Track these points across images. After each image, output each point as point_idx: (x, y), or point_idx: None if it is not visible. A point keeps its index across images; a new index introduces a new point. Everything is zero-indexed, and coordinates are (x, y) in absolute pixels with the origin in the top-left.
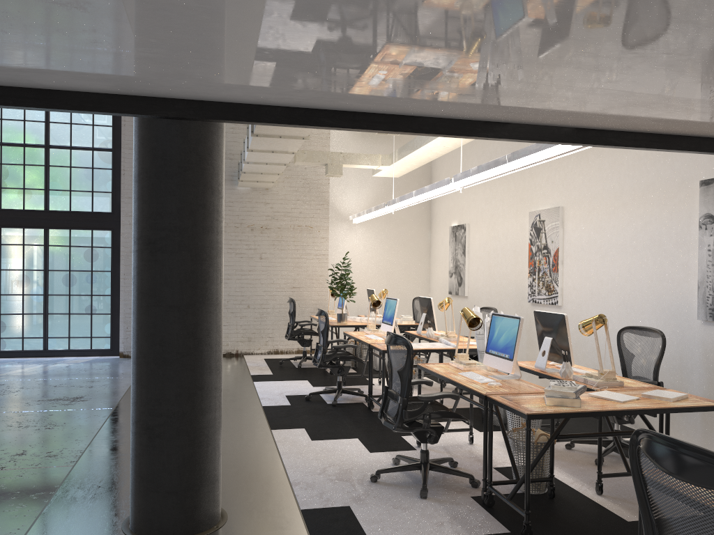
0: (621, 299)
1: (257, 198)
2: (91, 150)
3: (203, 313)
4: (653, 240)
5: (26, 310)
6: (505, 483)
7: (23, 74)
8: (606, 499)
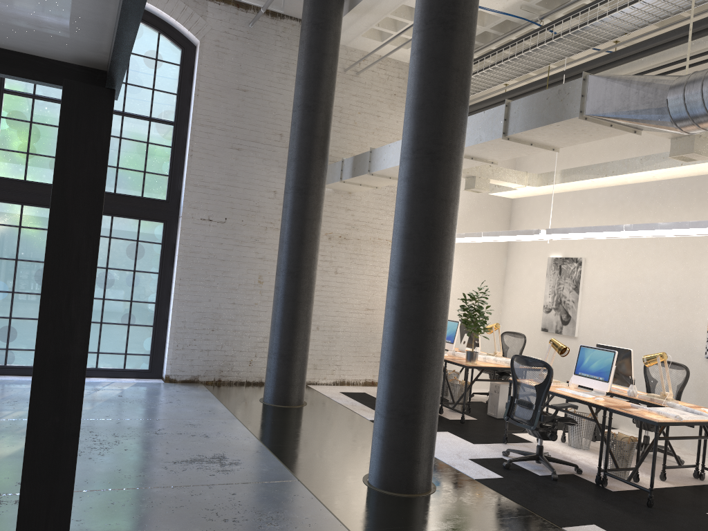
0: None
1: (338, 202)
2: (148, 120)
3: None
4: None
5: None
6: None
7: None
8: None
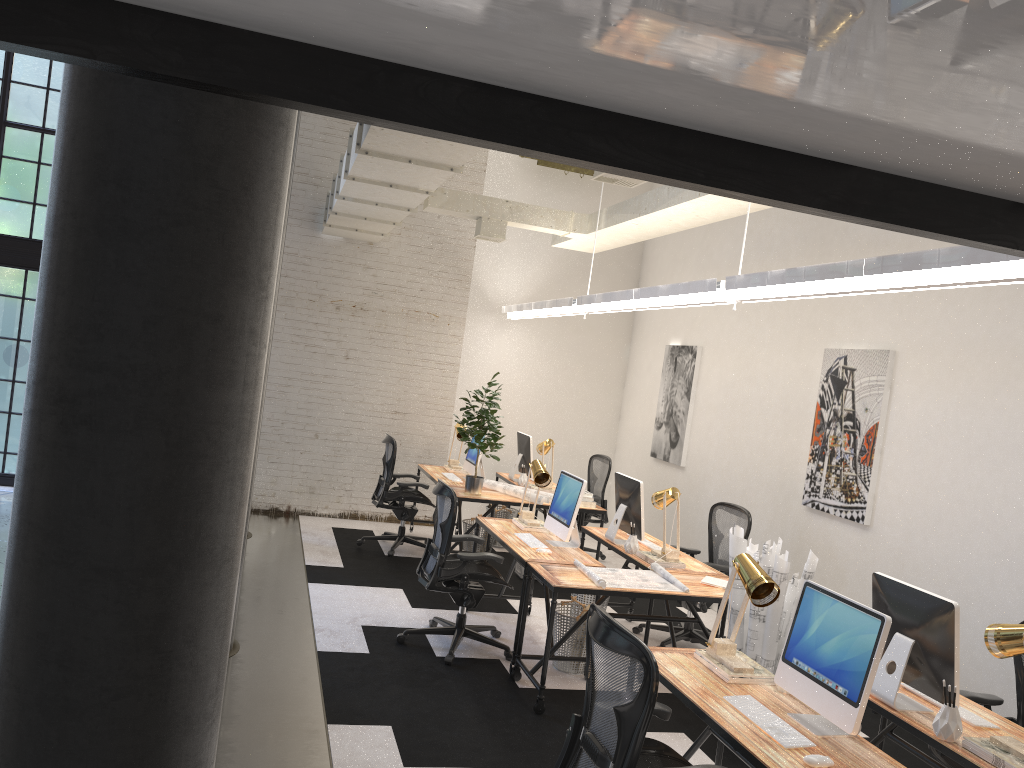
0: (1002, 544)
1: (353, 256)
2: None
3: (183, 587)
4: None
5: None
6: None
7: None
8: None
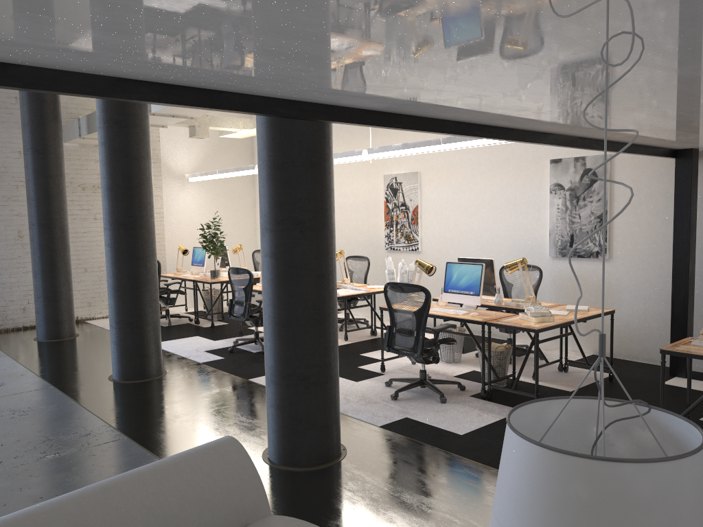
0: (481, 244)
1: (87, 155)
2: None
3: (335, 279)
4: (509, 200)
5: None
6: (494, 381)
7: (349, 97)
8: (542, 382)
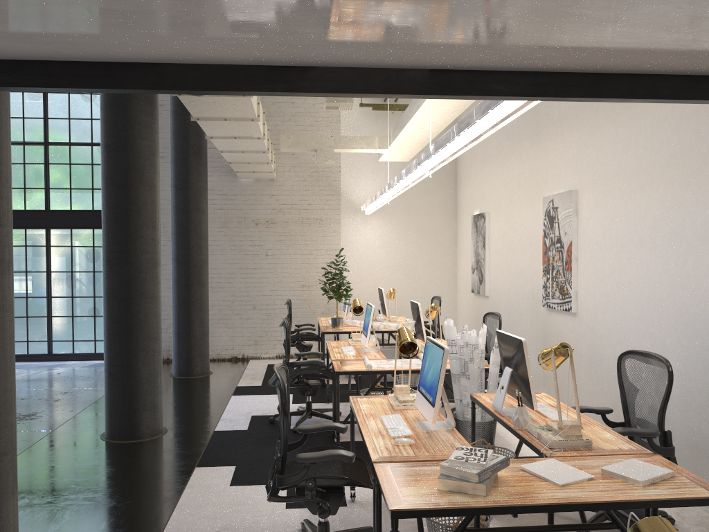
0: (639, 309)
1: (261, 190)
2: (90, 145)
3: None
4: (675, 232)
5: (30, 313)
6: None
7: None
8: None
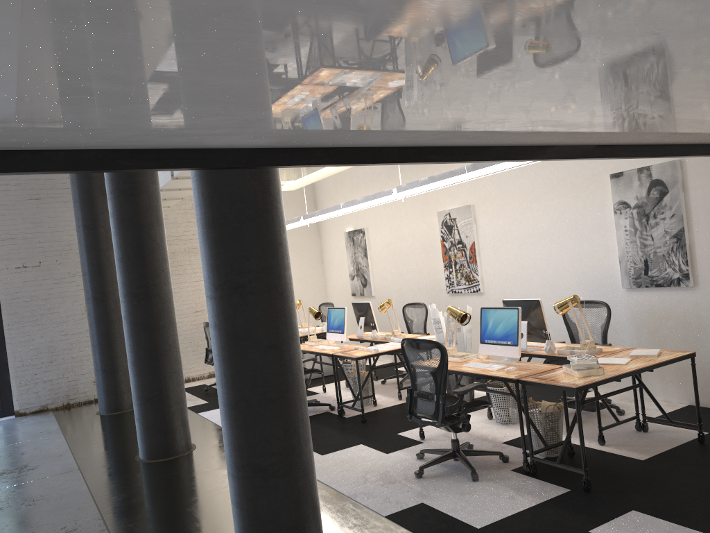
0: (545, 280)
1: None
2: None
3: (294, 347)
4: (570, 227)
5: None
6: (539, 451)
7: (206, 137)
8: (611, 447)
